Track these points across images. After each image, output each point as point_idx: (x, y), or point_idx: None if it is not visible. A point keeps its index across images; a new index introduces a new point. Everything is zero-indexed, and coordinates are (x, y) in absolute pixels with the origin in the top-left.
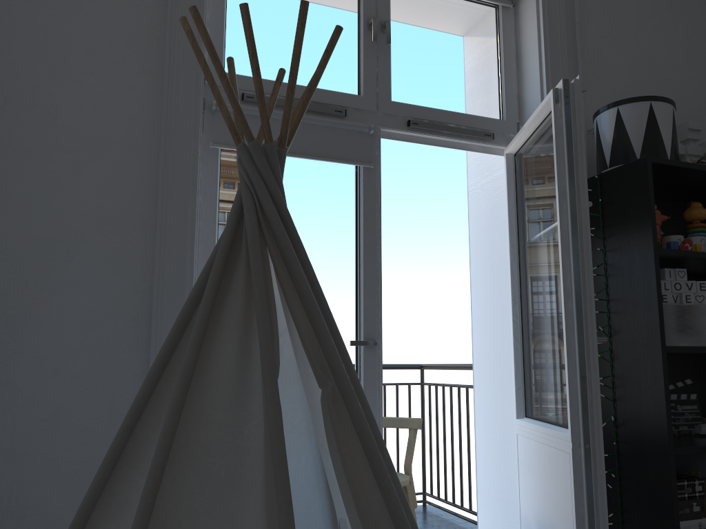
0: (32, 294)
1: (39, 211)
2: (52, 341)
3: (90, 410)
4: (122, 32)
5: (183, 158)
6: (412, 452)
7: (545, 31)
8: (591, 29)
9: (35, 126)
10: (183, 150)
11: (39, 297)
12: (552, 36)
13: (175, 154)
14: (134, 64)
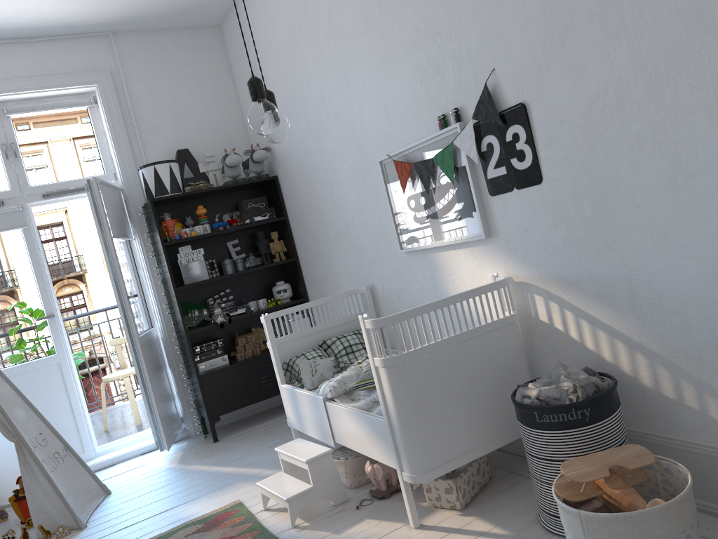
0: None
1: None
2: None
3: None
4: None
5: None
6: None
7: (109, 123)
8: (144, 108)
9: None
10: None
11: None
12: (114, 125)
13: None
14: None
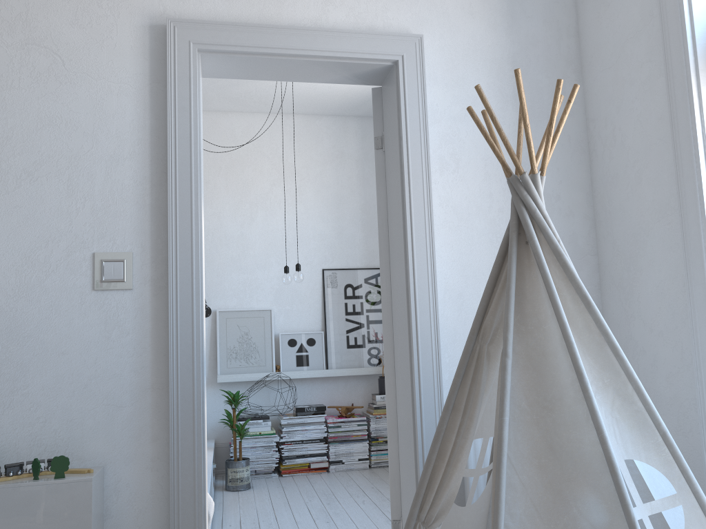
0: (632, 275)
1: (627, 216)
2: (645, 308)
3: (671, 359)
4: (645, 51)
5: (685, 135)
6: None
7: None
8: None
9: (617, 156)
10: (684, 129)
11: (635, 276)
12: None
13: (680, 135)
14: (654, 72)
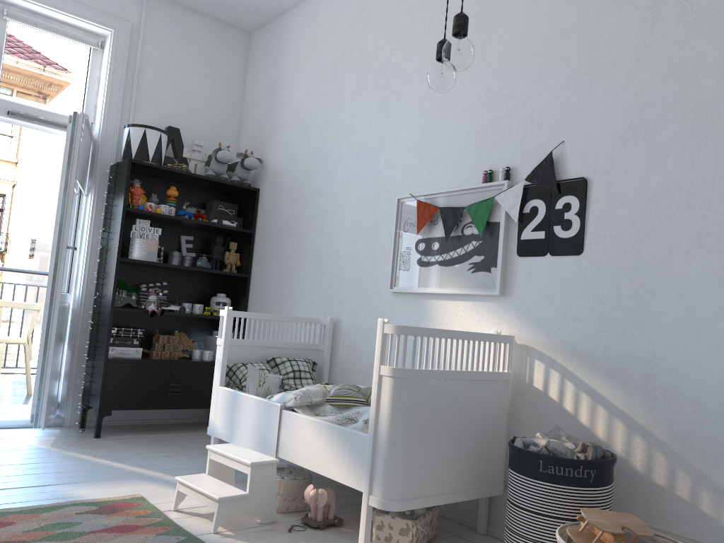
0: None
1: None
2: None
3: None
4: None
5: None
6: (33, 325)
7: (110, 71)
8: (149, 73)
9: None
10: None
11: None
12: (115, 75)
13: None
14: None
